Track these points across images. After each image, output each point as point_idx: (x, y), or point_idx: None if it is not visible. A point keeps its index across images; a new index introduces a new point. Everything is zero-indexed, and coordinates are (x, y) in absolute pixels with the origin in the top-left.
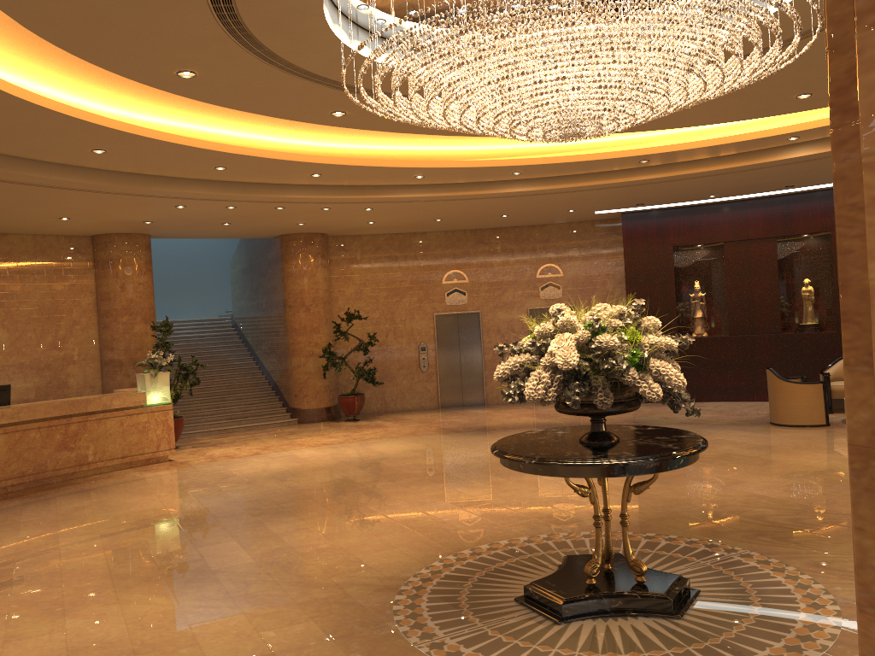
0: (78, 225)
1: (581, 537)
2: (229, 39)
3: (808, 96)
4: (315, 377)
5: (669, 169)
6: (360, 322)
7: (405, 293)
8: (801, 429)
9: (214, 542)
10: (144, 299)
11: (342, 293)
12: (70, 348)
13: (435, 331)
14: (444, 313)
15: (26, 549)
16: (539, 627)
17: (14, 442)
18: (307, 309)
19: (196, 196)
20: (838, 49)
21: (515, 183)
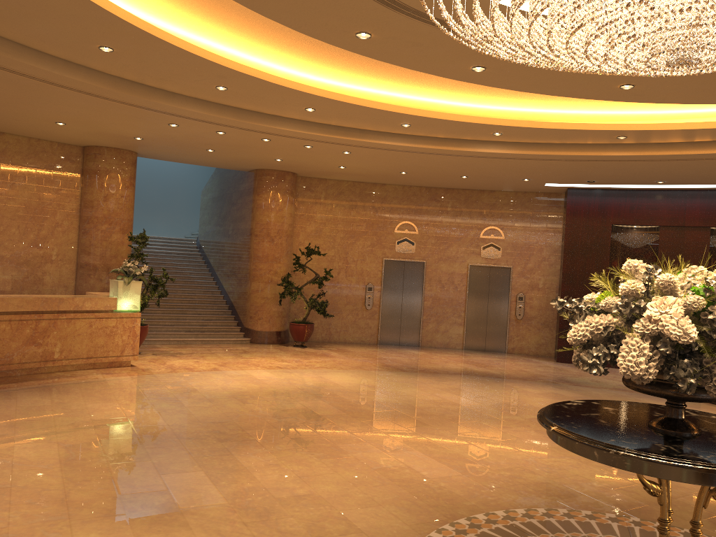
0: (72, 133)
1: (585, 518)
2: None
3: None
4: (271, 302)
5: (642, 148)
6: (316, 257)
7: (360, 236)
8: None
9: (180, 470)
10: (125, 211)
11: (303, 229)
12: (50, 248)
13: (382, 274)
14: (393, 259)
15: None
16: None
17: None
18: (271, 240)
19: (192, 116)
20: None
21: (491, 144)
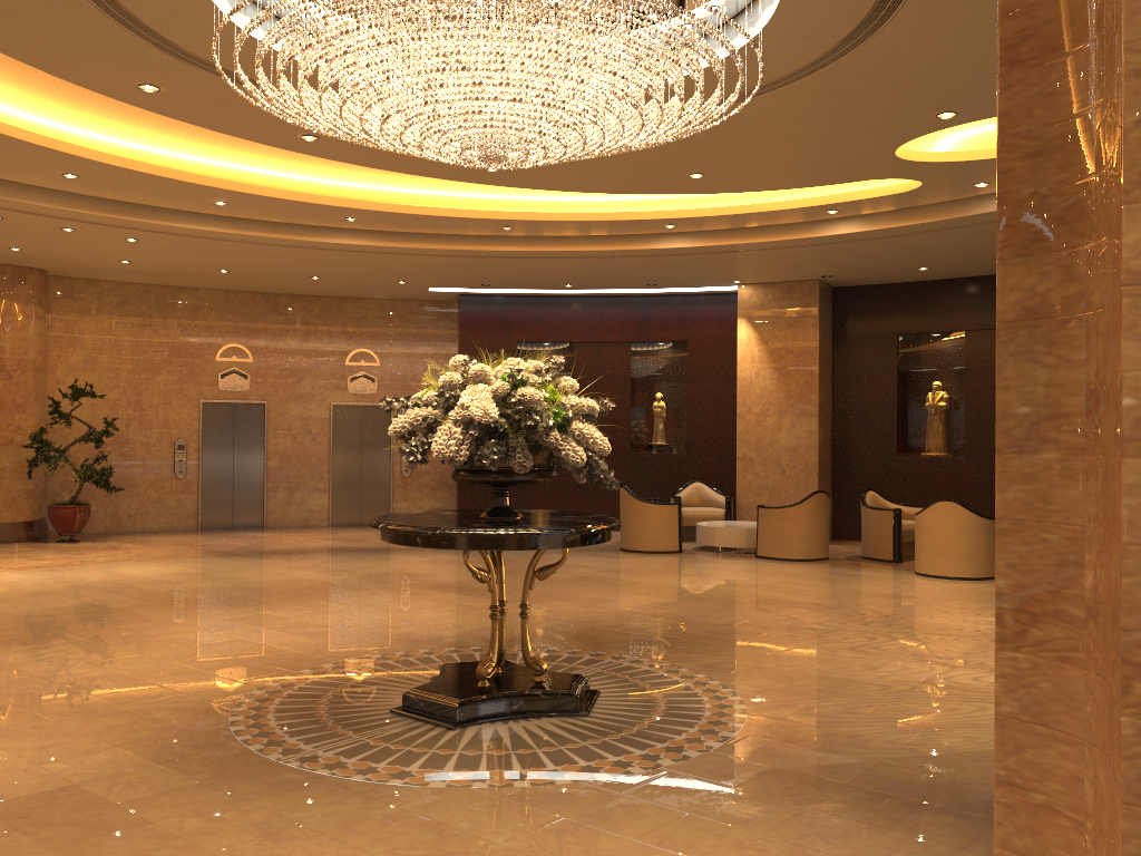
0: None
1: (447, 653)
2: None
3: (700, 176)
4: (13, 476)
5: (533, 243)
6: (88, 403)
7: (161, 368)
8: (655, 555)
9: None
10: None
11: (63, 359)
12: None
13: (200, 425)
14: (216, 400)
15: None
16: (431, 734)
17: None
18: (8, 376)
19: None
20: (1010, 16)
21: (345, 232)
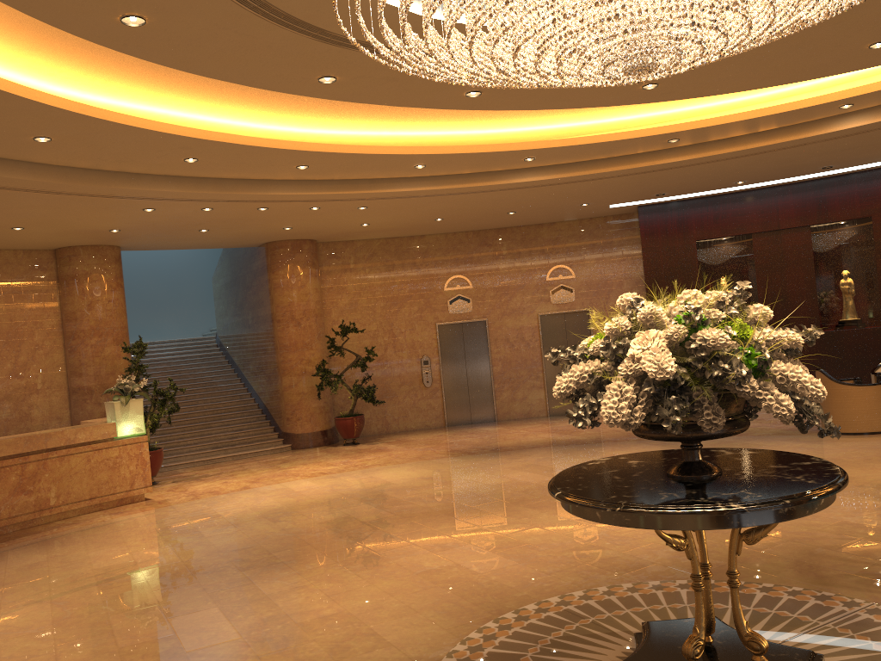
0: (35, 237)
1: (651, 590)
2: None
3: None
4: (309, 397)
5: (701, 149)
6: (356, 336)
7: (404, 302)
8: (862, 437)
9: (191, 610)
10: (115, 318)
11: (335, 304)
12: (33, 376)
13: (438, 343)
14: (448, 322)
15: None
16: None
17: None
18: (297, 323)
19: (166, 196)
20: None
21: (527, 171)
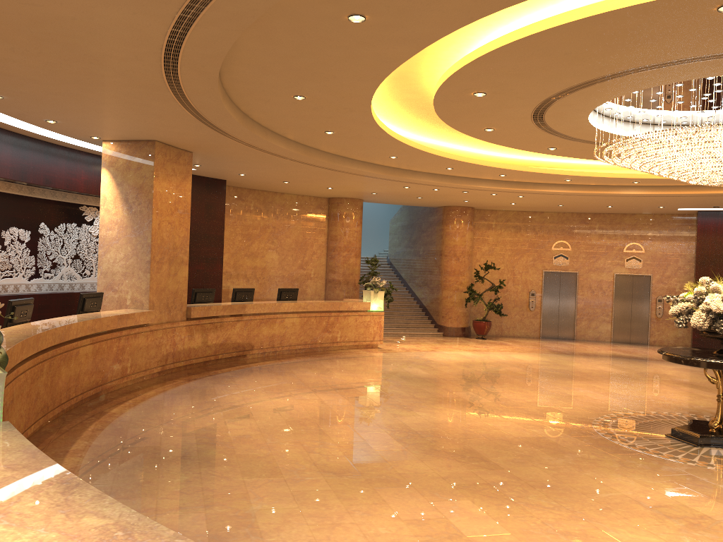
0: (330, 192)
1: (690, 416)
2: (529, 118)
3: None
4: (458, 305)
5: None
6: (489, 271)
7: (523, 253)
8: None
9: (459, 391)
10: (357, 242)
11: (479, 249)
12: (309, 269)
13: (542, 283)
14: (551, 270)
15: (349, 381)
16: (685, 446)
17: (303, 323)
18: (457, 258)
19: (423, 183)
20: None
21: (631, 188)
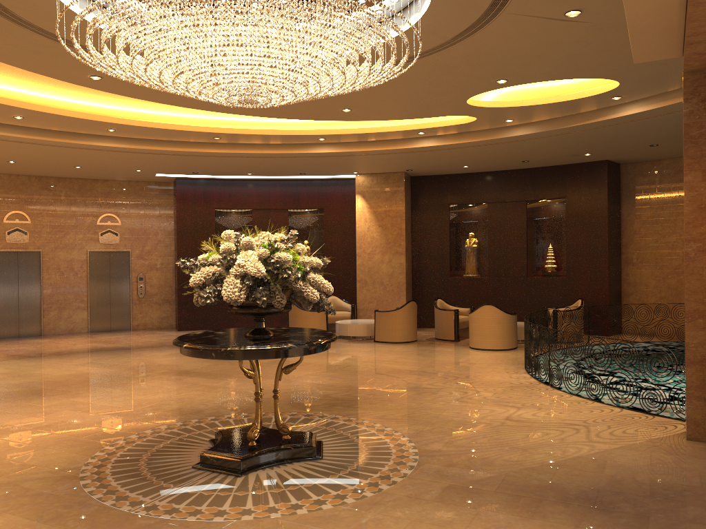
0: None
1: (211, 421)
2: None
3: (349, 110)
4: None
5: (233, 147)
6: None
7: None
8: None
9: None
10: None
11: None
12: None
13: None
14: (4, 250)
15: None
16: (226, 481)
17: None
18: None
19: None
20: None
21: (106, 138)
